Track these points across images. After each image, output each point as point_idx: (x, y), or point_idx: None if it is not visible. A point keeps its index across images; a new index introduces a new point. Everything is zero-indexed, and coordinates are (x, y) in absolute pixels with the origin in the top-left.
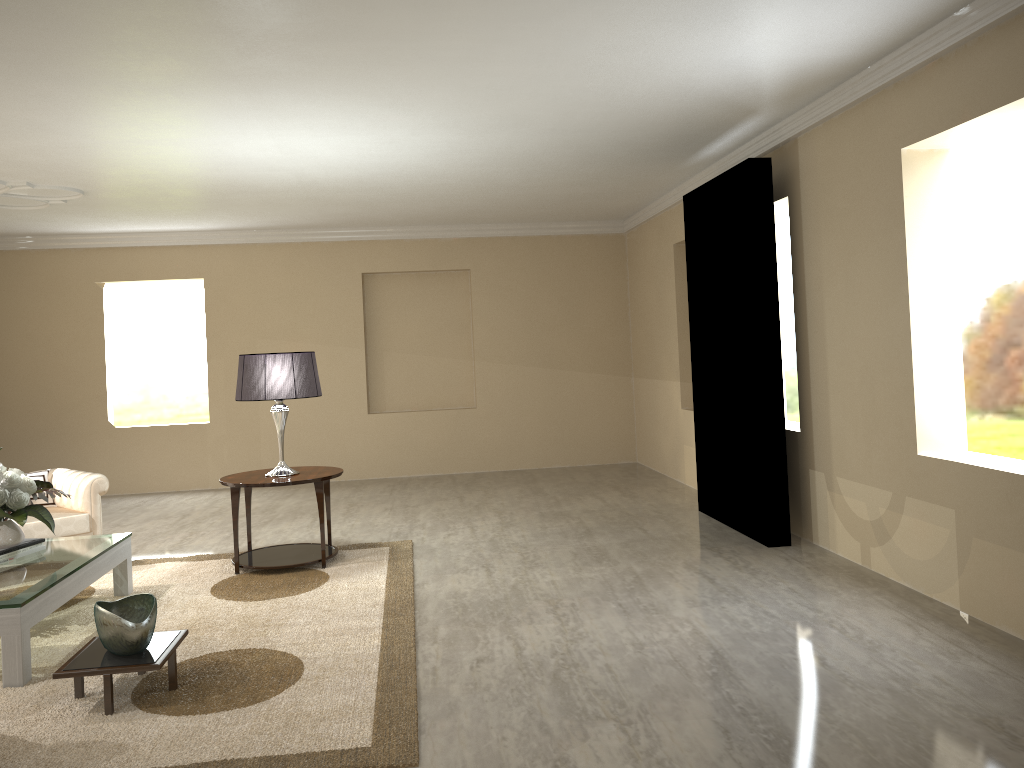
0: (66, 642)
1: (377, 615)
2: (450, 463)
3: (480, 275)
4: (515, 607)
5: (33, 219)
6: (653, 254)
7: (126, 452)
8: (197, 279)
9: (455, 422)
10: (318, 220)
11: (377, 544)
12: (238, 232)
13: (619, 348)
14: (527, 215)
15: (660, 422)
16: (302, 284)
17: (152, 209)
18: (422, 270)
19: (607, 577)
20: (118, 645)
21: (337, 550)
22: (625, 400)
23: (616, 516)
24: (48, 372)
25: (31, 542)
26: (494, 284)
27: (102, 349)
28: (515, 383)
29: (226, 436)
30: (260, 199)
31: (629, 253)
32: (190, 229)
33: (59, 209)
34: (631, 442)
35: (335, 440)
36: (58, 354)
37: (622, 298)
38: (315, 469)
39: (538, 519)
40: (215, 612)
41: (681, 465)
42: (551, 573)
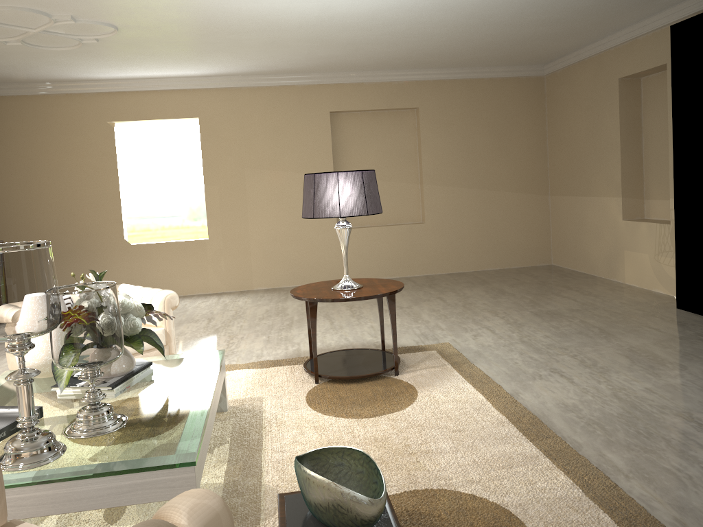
0: (207, 479)
1: (519, 437)
2: (404, 268)
3: (427, 112)
4: (653, 424)
5: (59, 63)
6: (586, 90)
7: (140, 264)
8: (192, 119)
9: (408, 235)
10: (299, 64)
11: (421, 347)
12: (226, 77)
13: (539, 172)
14: (474, 59)
15: (588, 232)
16: (281, 122)
17: (168, 51)
18: (379, 109)
19: (698, 384)
20: (348, 523)
21: (398, 356)
22: (543, 214)
23: (607, 315)
24: (72, 199)
25: (142, 367)
26: (438, 120)
27: (116, 179)
28: (455, 202)
29: (222, 250)
30: (268, 39)
31: (549, 92)
32: (187, 75)
33: (86, 51)
34: (547, 248)
35: (311, 251)
36: (79, 184)
37: (541, 130)
38: (371, 281)
39: (538, 319)
40: (337, 433)
41: (619, 267)
42: (633, 379)
